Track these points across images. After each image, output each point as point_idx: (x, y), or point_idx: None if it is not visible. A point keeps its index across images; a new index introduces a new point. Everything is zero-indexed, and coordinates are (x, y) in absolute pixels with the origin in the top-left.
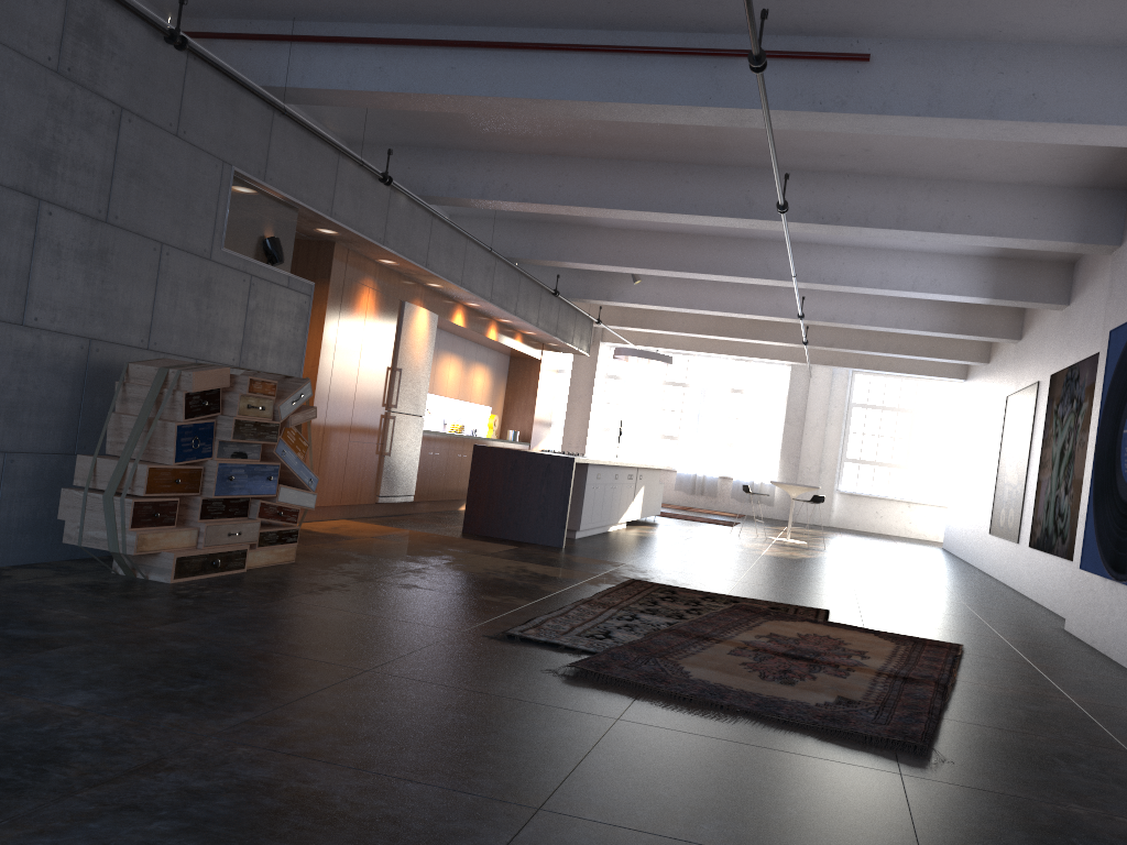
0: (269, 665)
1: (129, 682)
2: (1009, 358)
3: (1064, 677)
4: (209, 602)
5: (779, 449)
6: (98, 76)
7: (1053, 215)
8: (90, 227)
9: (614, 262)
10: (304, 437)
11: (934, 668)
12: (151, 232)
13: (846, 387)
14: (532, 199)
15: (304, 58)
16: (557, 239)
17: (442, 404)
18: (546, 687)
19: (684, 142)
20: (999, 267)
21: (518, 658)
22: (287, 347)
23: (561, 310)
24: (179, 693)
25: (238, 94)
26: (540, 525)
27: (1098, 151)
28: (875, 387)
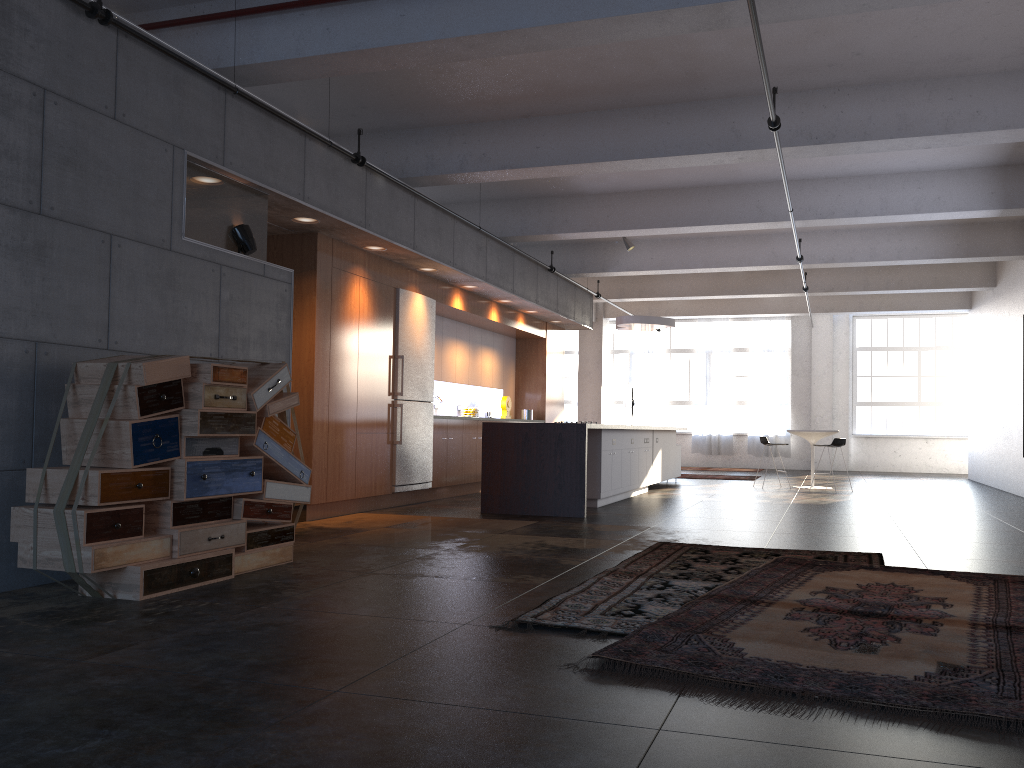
0: (209, 697)
1: (6, 746)
2: (1020, 275)
3: None
4: (174, 619)
5: (789, 401)
6: (10, 55)
7: None
8: (21, 219)
9: (604, 227)
10: (308, 433)
11: None
12: (96, 223)
13: (849, 333)
14: (511, 165)
15: (250, 33)
16: (545, 212)
17: (454, 391)
18: (564, 689)
19: (659, 78)
20: (1007, 176)
21: (530, 652)
22: (271, 338)
23: (560, 286)
24: (66, 757)
25: (182, 74)
26: (559, 496)
27: None
28: (877, 330)
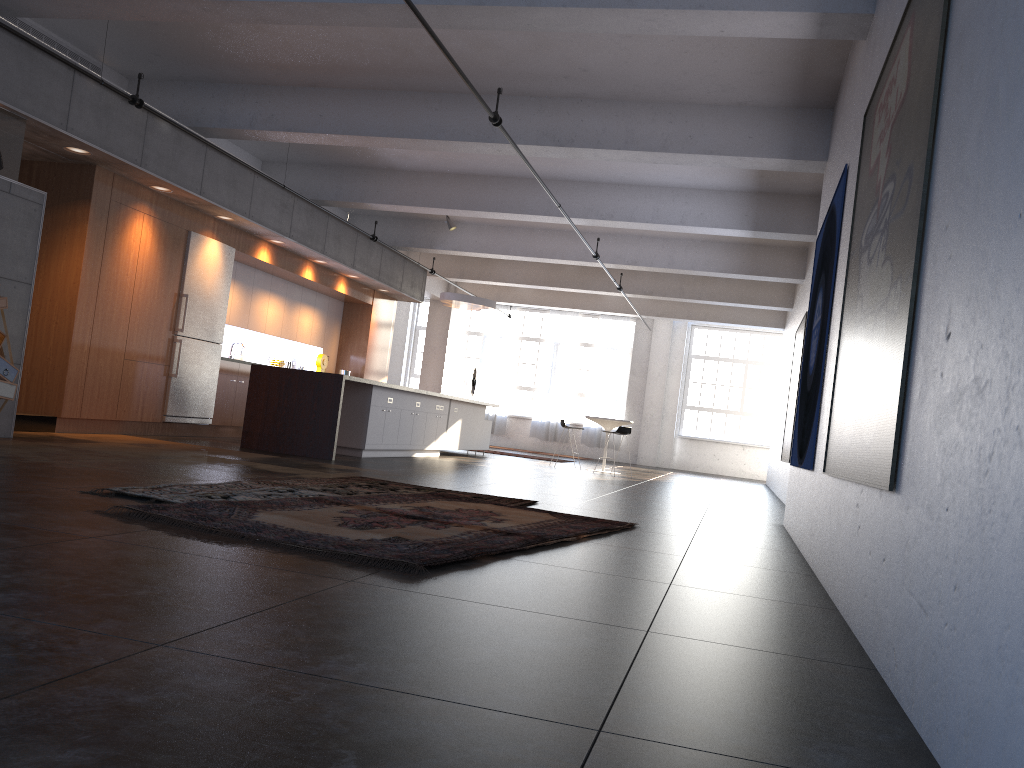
0: None
1: None
2: (799, 298)
3: (711, 545)
4: None
5: (625, 398)
6: None
7: (766, 133)
8: None
9: (411, 202)
10: (66, 350)
11: (564, 531)
12: None
13: (686, 340)
14: (295, 128)
15: None
16: (360, 182)
17: (267, 342)
18: (63, 518)
19: (420, 67)
20: (759, 202)
21: (82, 503)
22: (12, 251)
23: (385, 256)
24: None
25: None
26: (312, 439)
27: (786, 63)
28: (712, 340)
